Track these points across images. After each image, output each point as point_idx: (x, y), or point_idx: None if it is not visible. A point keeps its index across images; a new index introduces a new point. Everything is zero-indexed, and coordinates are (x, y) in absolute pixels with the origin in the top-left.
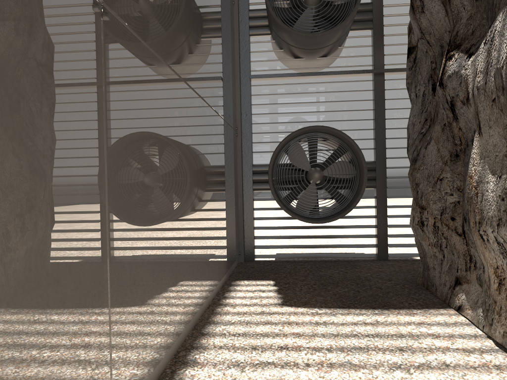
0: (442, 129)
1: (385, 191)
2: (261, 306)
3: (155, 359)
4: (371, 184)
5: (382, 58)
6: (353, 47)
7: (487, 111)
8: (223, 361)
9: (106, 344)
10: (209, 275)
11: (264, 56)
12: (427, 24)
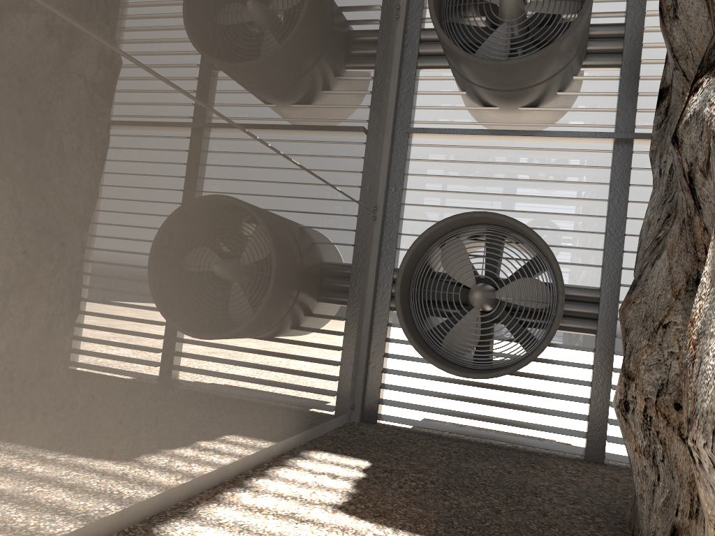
0: (680, 231)
1: (612, 342)
2: (303, 502)
3: None
4: (587, 326)
5: (633, 115)
6: (583, 95)
7: None
8: None
9: None
10: (228, 431)
11: (436, 101)
12: (681, 41)
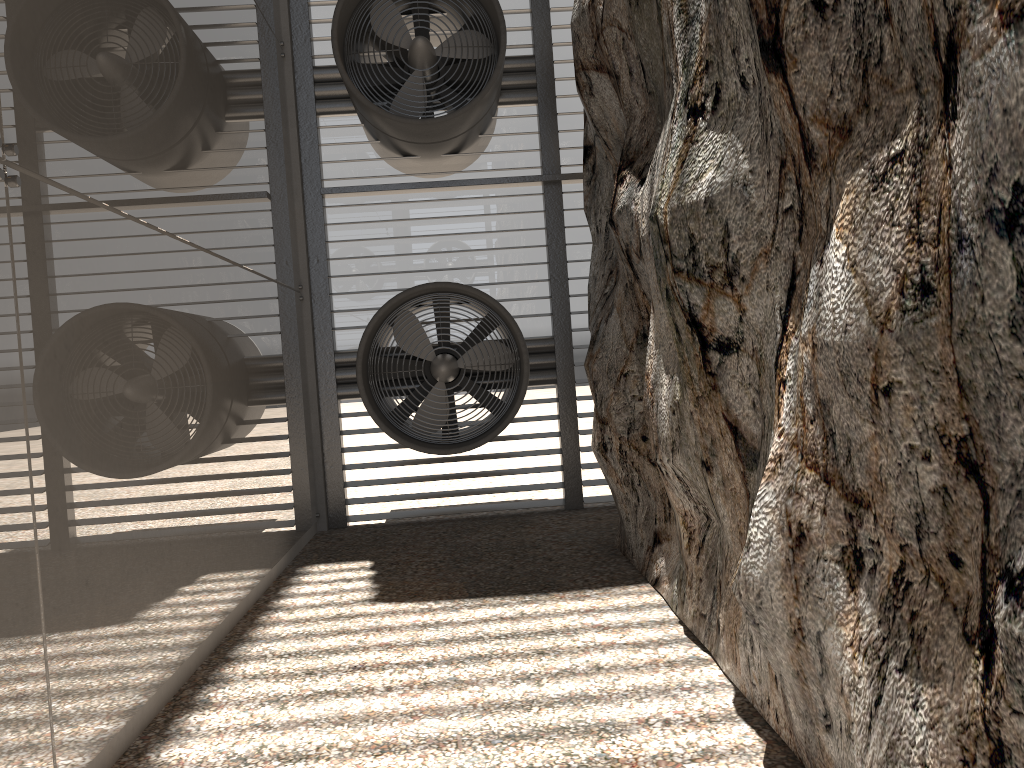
0: (625, 293)
1: (573, 389)
2: (339, 605)
3: (134, 701)
4: (548, 377)
5: (557, 154)
6: (505, 135)
7: (654, 276)
8: (254, 697)
9: (40, 675)
10: (245, 559)
11: (346, 152)
12: (600, 115)
